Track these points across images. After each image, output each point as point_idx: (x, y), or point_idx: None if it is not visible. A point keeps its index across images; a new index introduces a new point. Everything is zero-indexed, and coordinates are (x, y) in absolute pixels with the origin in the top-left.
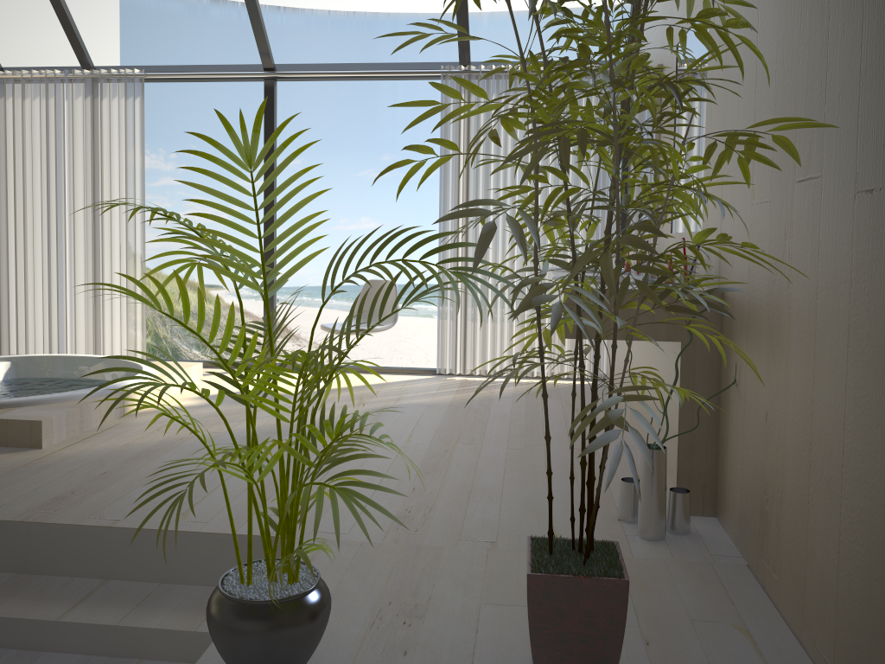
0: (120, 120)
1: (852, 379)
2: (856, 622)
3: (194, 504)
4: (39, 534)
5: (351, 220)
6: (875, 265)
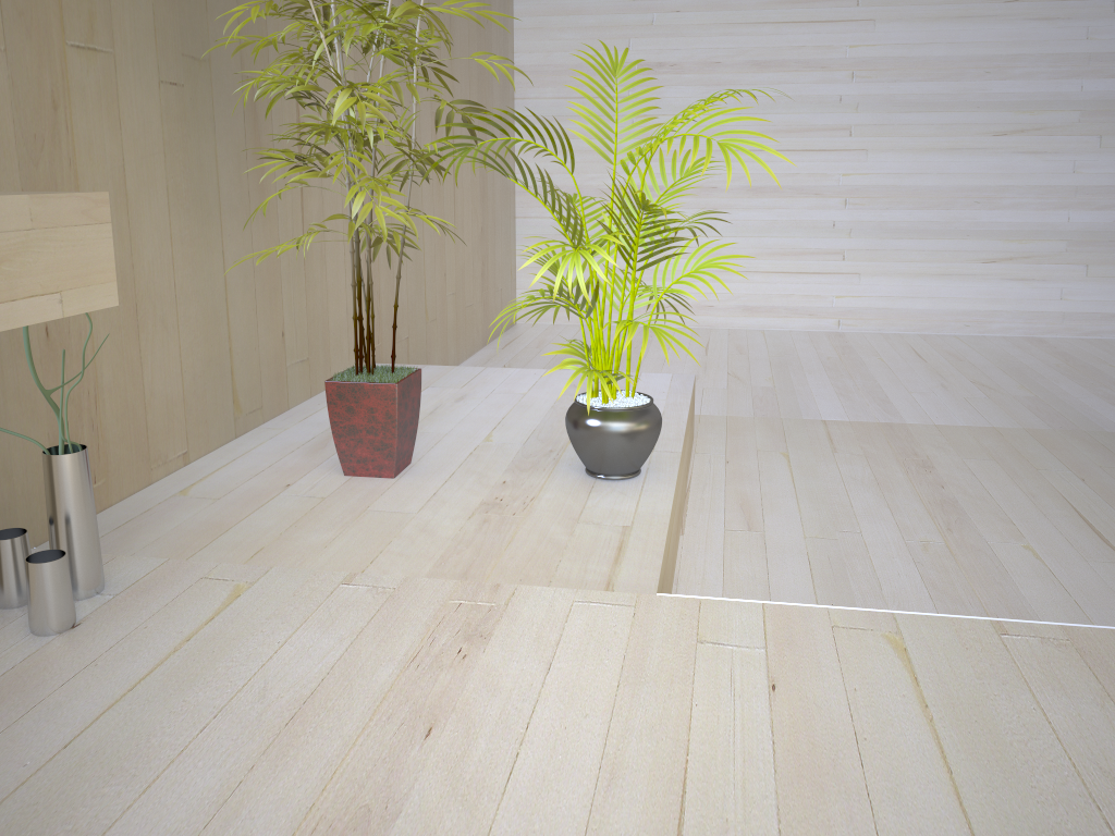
0: None
1: (176, 226)
2: (201, 390)
3: (917, 677)
4: None
5: None
6: (185, 139)
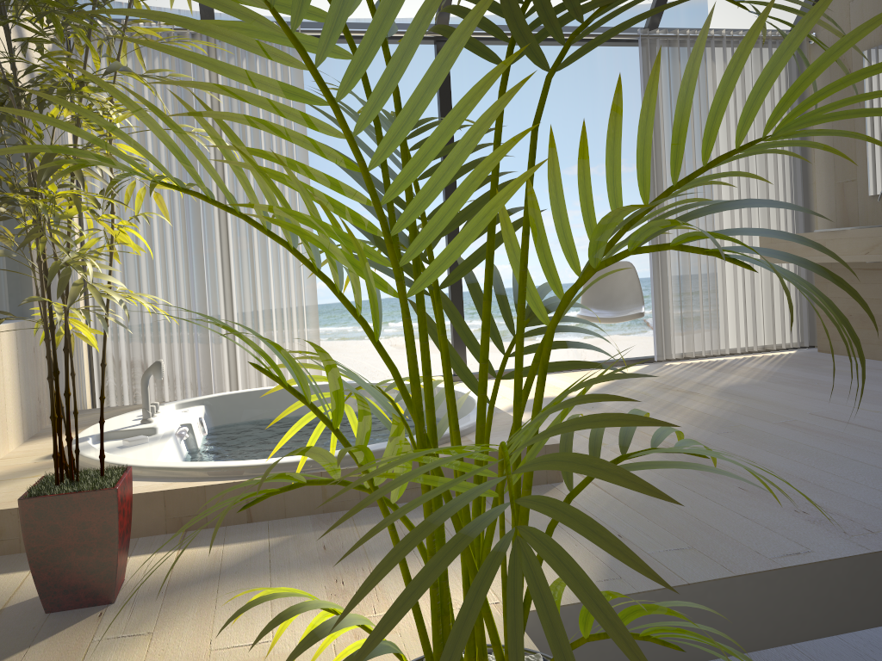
0: None
1: None
2: None
3: None
4: None
5: None
6: None
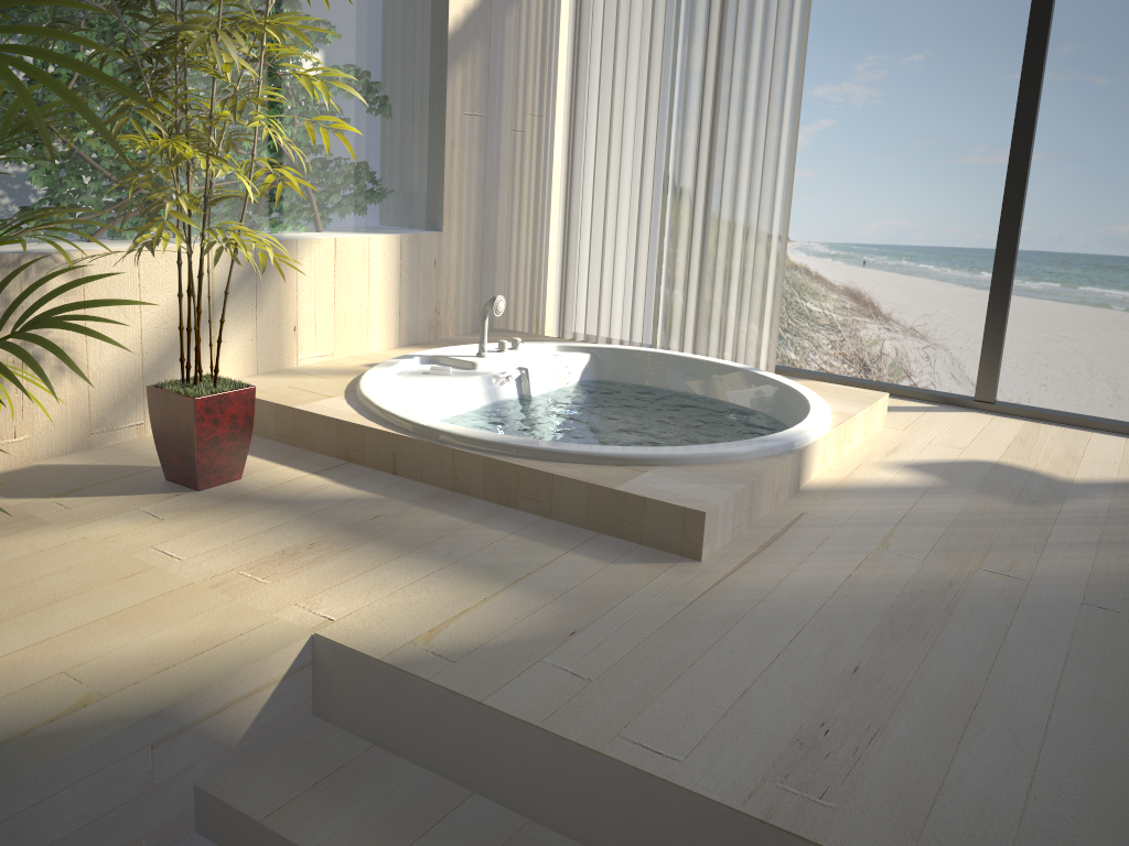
0: None
1: None
2: None
3: None
4: None
5: (991, 149)
6: None
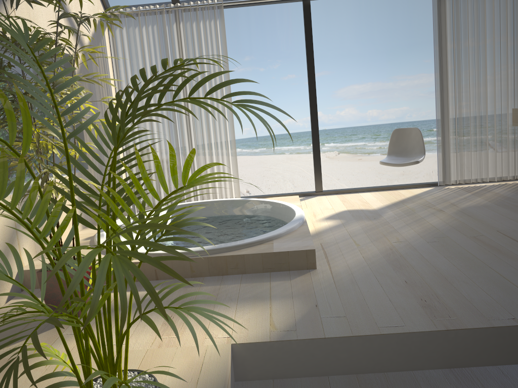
0: (207, 37)
1: None
2: None
3: None
4: (465, 338)
5: None
6: None
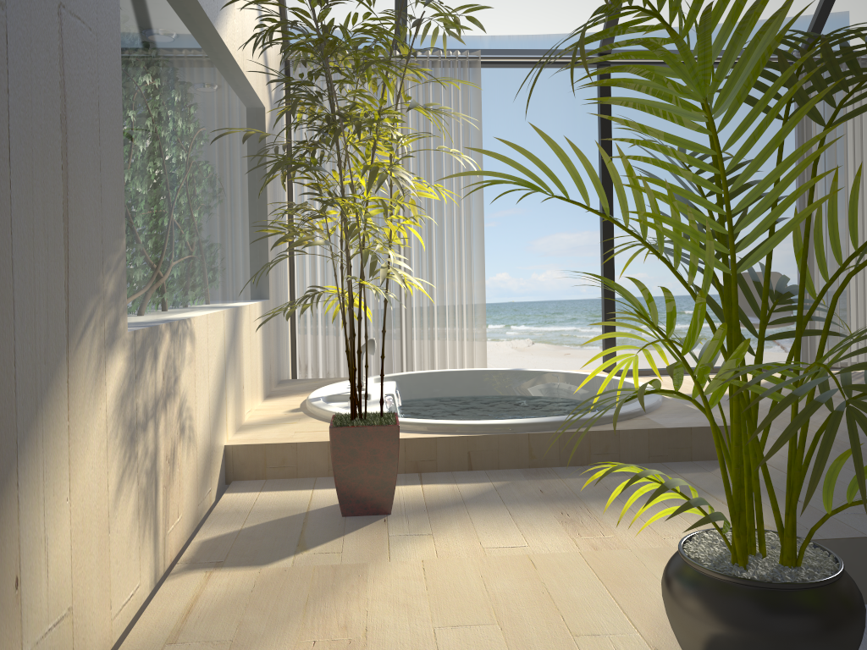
0: (451, 107)
1: None
2: None
3: None
4: None
5: None
6: None
